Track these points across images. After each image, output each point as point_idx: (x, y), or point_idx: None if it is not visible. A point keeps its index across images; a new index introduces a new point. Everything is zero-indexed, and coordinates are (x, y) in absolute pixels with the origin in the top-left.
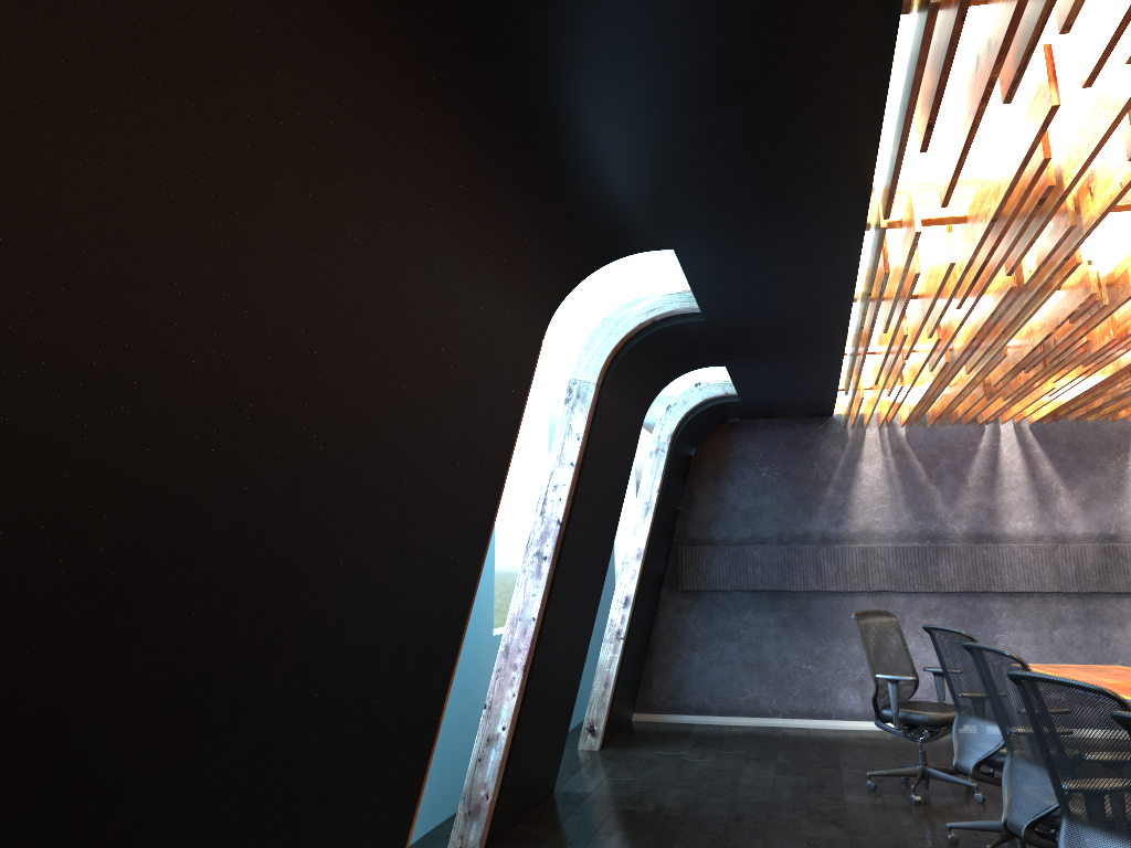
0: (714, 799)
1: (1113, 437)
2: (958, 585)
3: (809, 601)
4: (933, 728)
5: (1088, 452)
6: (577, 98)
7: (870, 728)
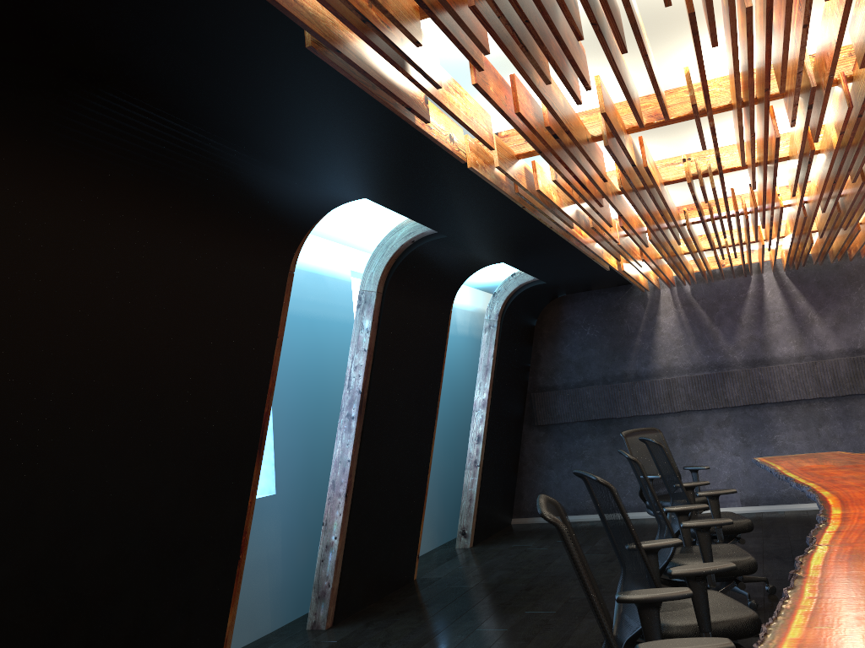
0: (523, 576)
1: (853, 272)
2: (741, 401)
3: (630, 424)
4: None
5: (834, 286)
6: (189, 125)
7: None
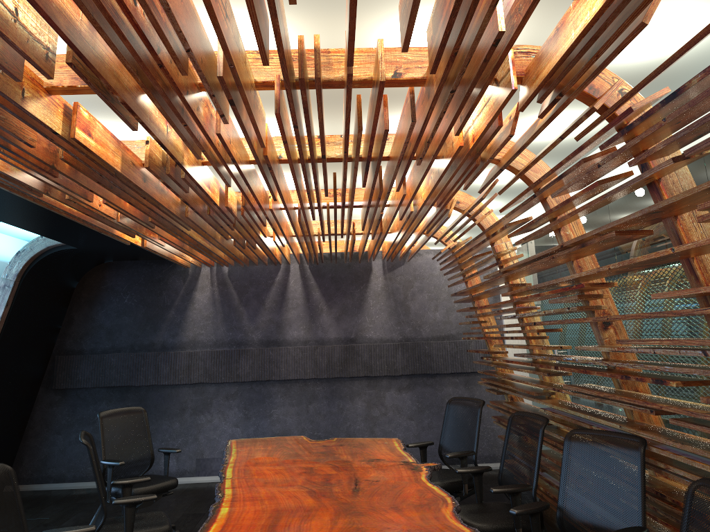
0: None
1: (360, 273)
2: (251, 377)
3: (148, 392)
4: None
5: (344, 283)
6: None
7: (180, 482)
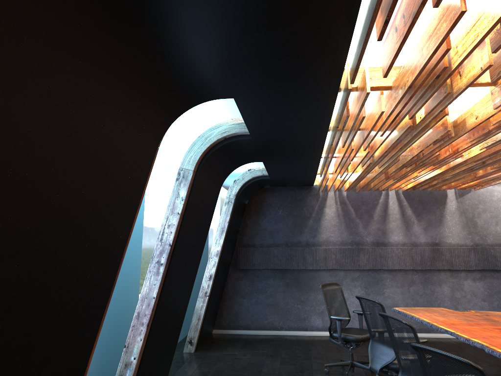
0: None
1: (439, 198)
2: (368, 266)
3: (299, 274)
4: (357, 342)
5: (427, 204)
6: None
7: (325, 334)
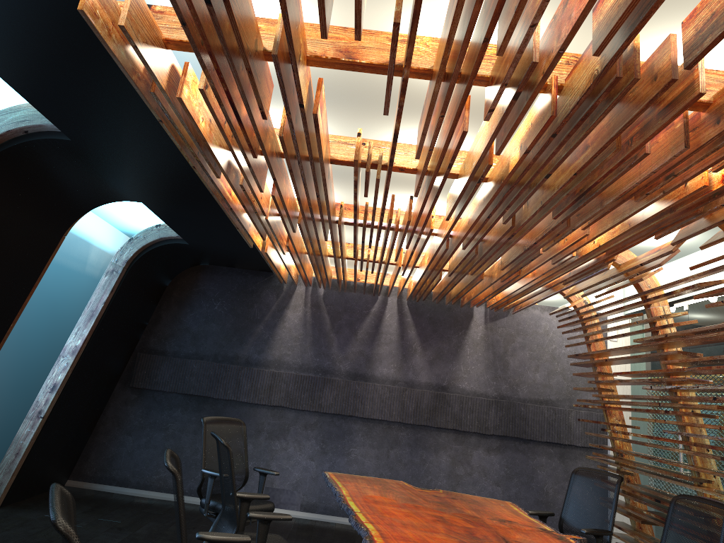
0: None
1: (460, 318)
2: (333, 409)
3: (225, 407)
4: None
5: (442, 325)
6: None
7: None
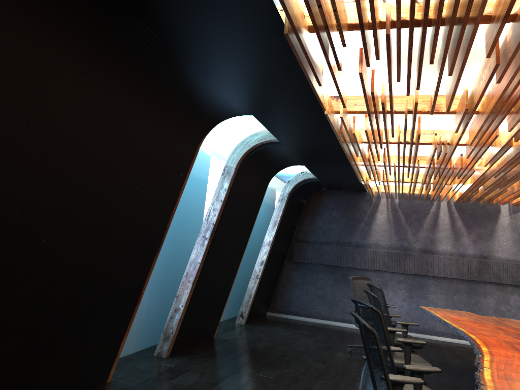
0: (278, 348)
1: (491, 212)
2: (413, 271)
3: (347, 271)
4: None
5: (479, 218)
6: (182, 56)
7: None
